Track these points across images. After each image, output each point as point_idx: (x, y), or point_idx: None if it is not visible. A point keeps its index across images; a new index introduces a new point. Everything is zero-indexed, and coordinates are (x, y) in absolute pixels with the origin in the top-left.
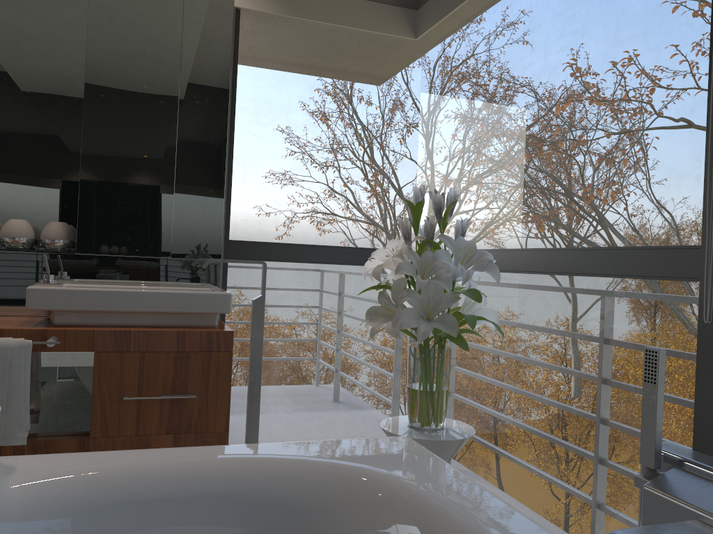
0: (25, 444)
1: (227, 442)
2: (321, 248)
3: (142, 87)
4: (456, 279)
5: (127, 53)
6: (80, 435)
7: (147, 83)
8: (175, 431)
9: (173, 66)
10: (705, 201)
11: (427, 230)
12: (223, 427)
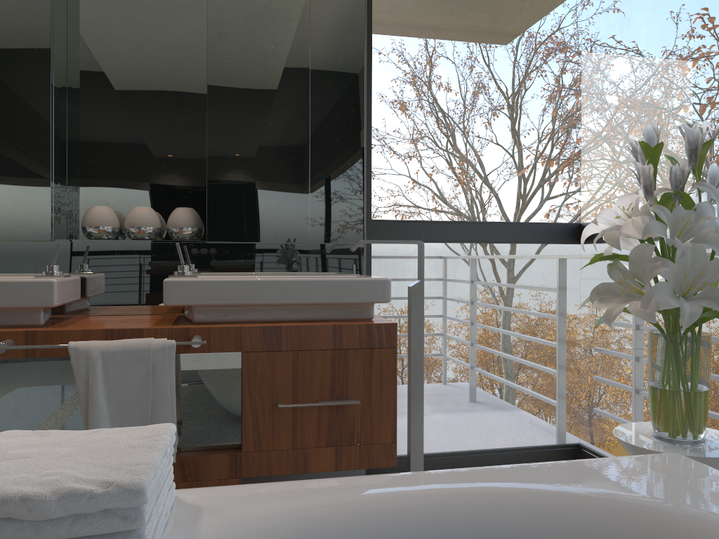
0: (174, 462)
1: (395, 455)
2: (475, 225)
3: (269, 48)
4: None
5: (251, 10)
6: (230, 449)
7: (274, 43)
8: (336, 443)
9: (301, 22)
10: None
11: (675, 179)
12: (390, 438)
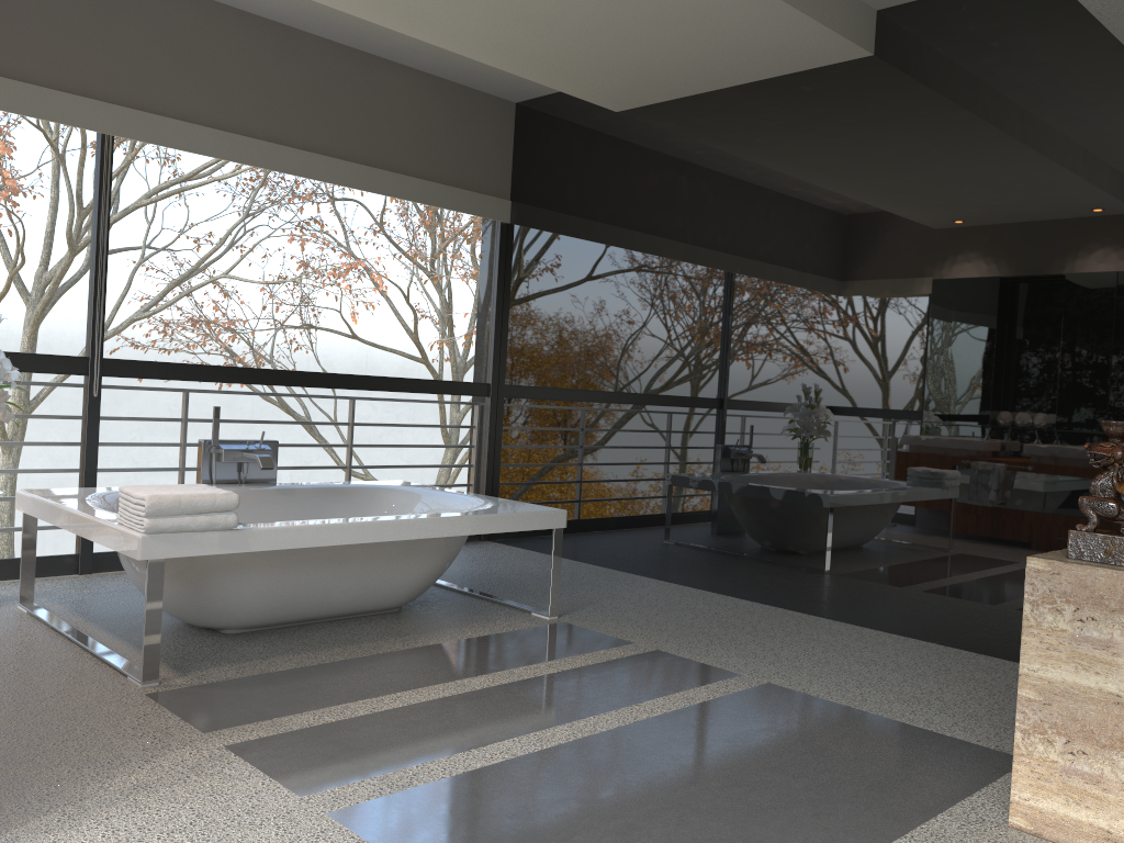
0: None
1: None
2: None
3: None
4: None
5: None
6: None
7: None
8: None
9: None
10: (93, 335)
11: None
12: None
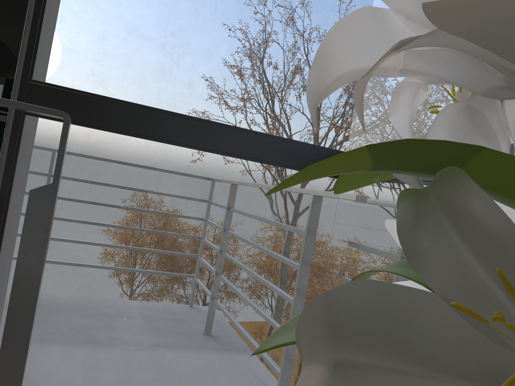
0: None
1: None
2: (200, 123)
3: None
4: None
5: None
6: None
7: None
8: None
9: None
10: None
11: None
12: None
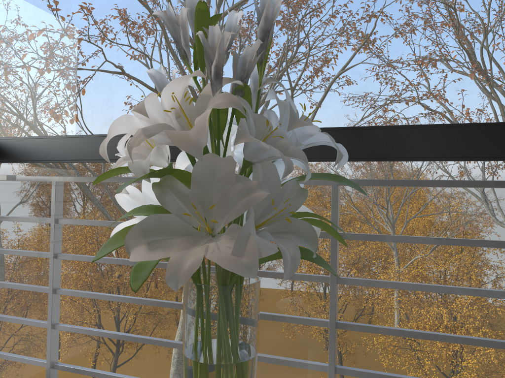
0: None
1: None
2: None
3: None
4: (277, 160)
5: None
6: None
7: None
8: None
9: None
10: None
11: (243, 68)
12: None
